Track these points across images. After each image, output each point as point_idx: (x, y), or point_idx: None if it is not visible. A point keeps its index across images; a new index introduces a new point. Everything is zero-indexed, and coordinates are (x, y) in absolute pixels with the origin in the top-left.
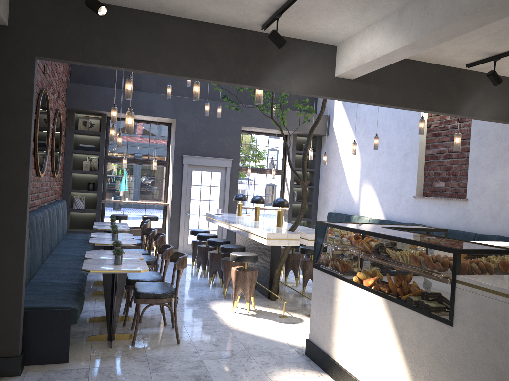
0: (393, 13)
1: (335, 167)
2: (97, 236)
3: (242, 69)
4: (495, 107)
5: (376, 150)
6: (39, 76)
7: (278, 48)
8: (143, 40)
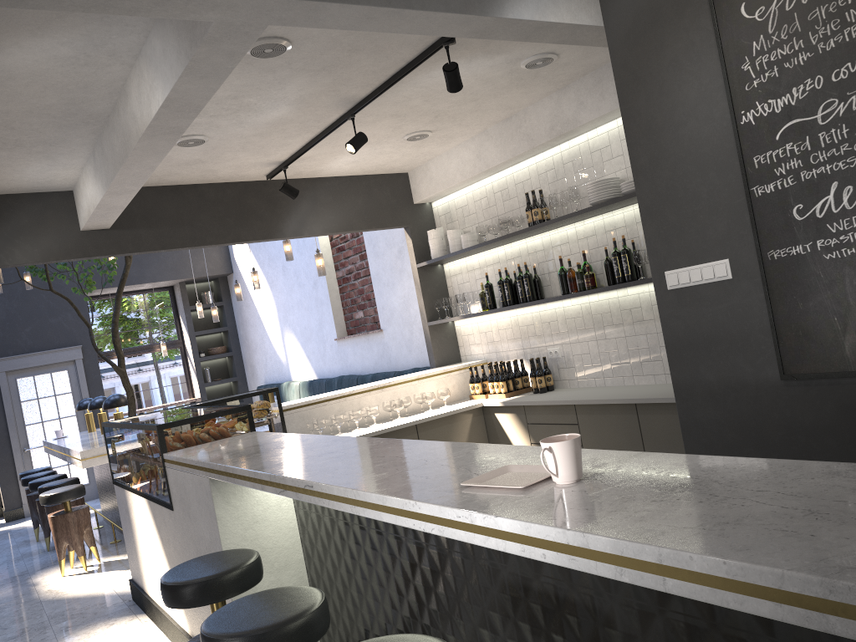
0: (91, 155)
1: (252, 318)
2: None
3: None
4: (331, 217)
5: (286, 284)
6: None
7: None
8: None
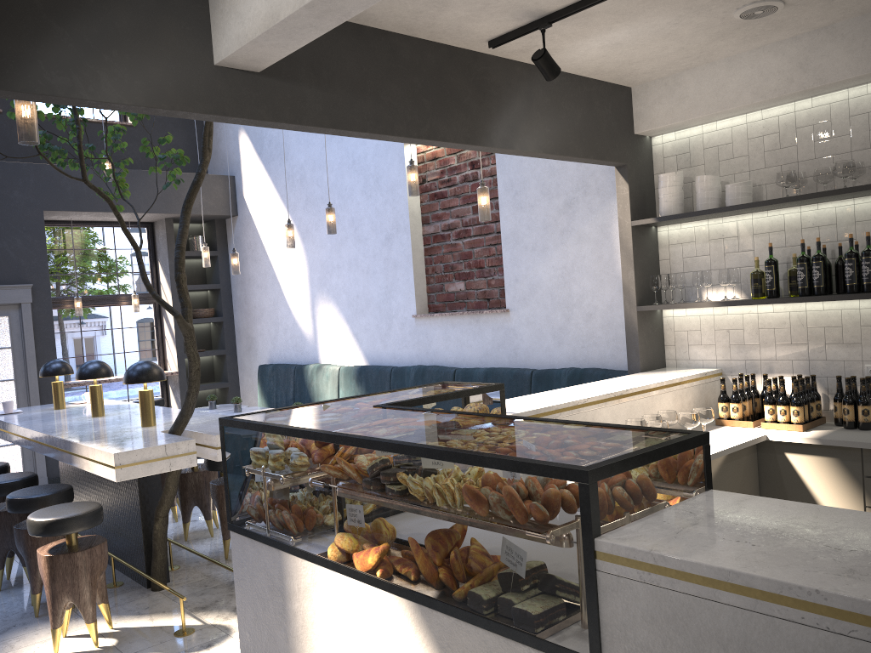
0: None
1: (261, 277)
2: None
3: None
4: (546, 129)
5: (332, 235)
6: None
7: None
8: None
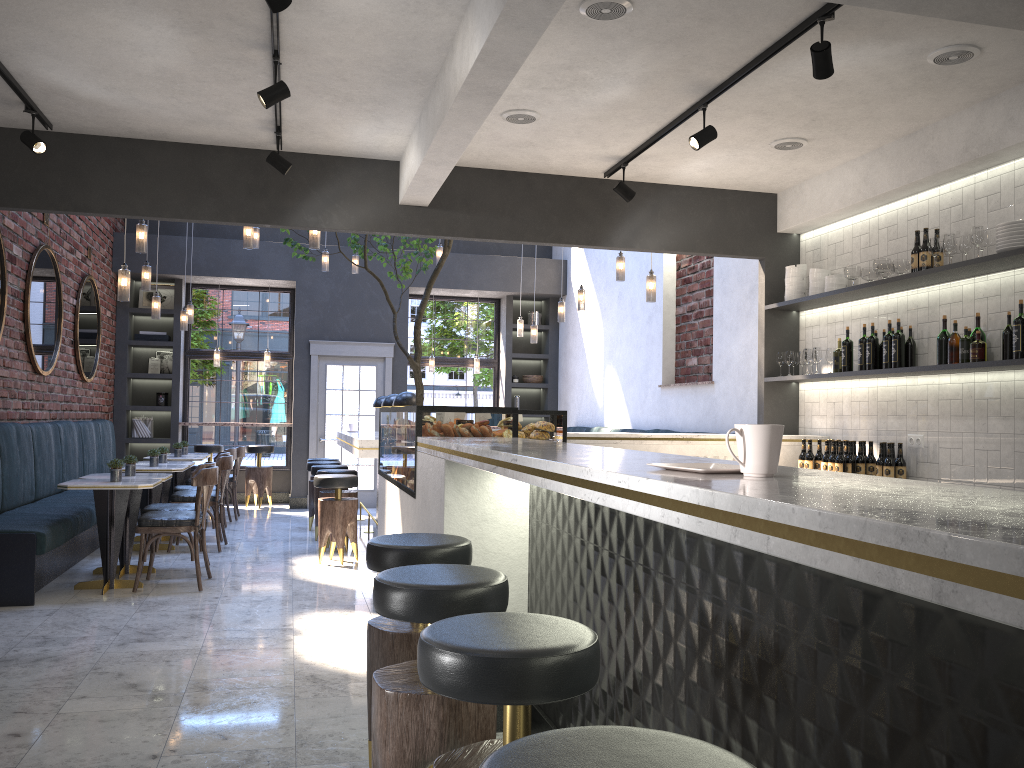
0: (418, 120)
1: (576, 349)
2: None
3: (258, 203)
4: (670, 232)
5: (618, 314)
6: (31, 227)
7: (310, 171)
8: (117, 175)
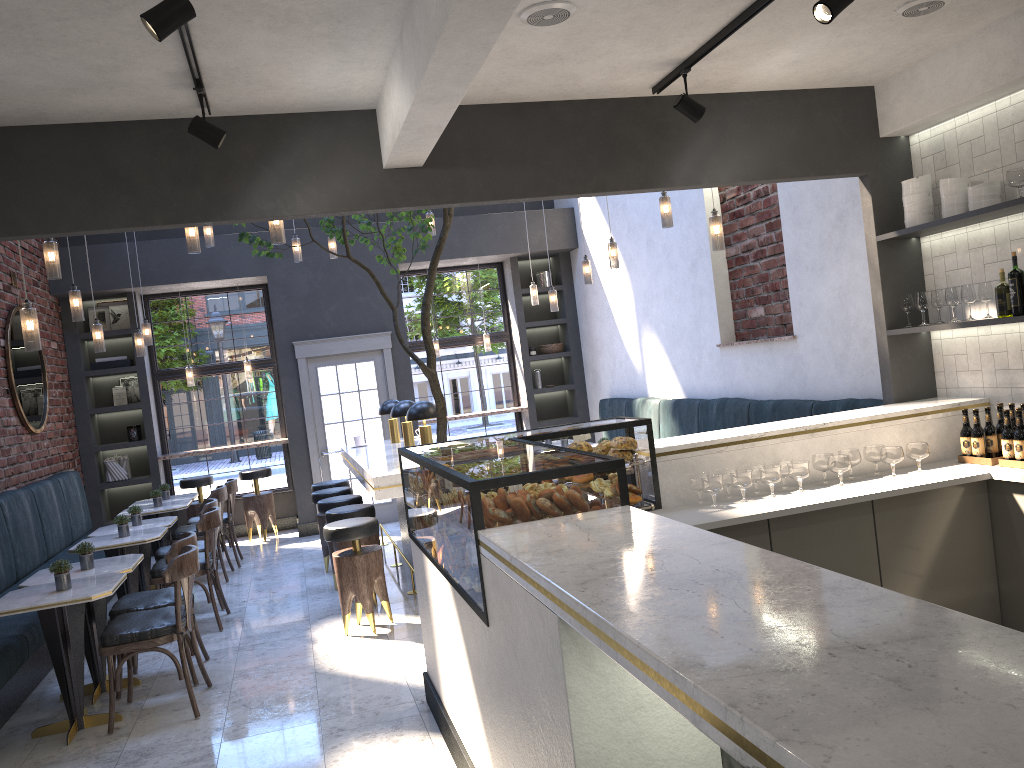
0: (398, 41)
1: (599, 309)
2: (100, 534)
3: (190, 193)
4: (745, 156)
5: (650, 264)
6: None
7: (255, 140)
8: None
